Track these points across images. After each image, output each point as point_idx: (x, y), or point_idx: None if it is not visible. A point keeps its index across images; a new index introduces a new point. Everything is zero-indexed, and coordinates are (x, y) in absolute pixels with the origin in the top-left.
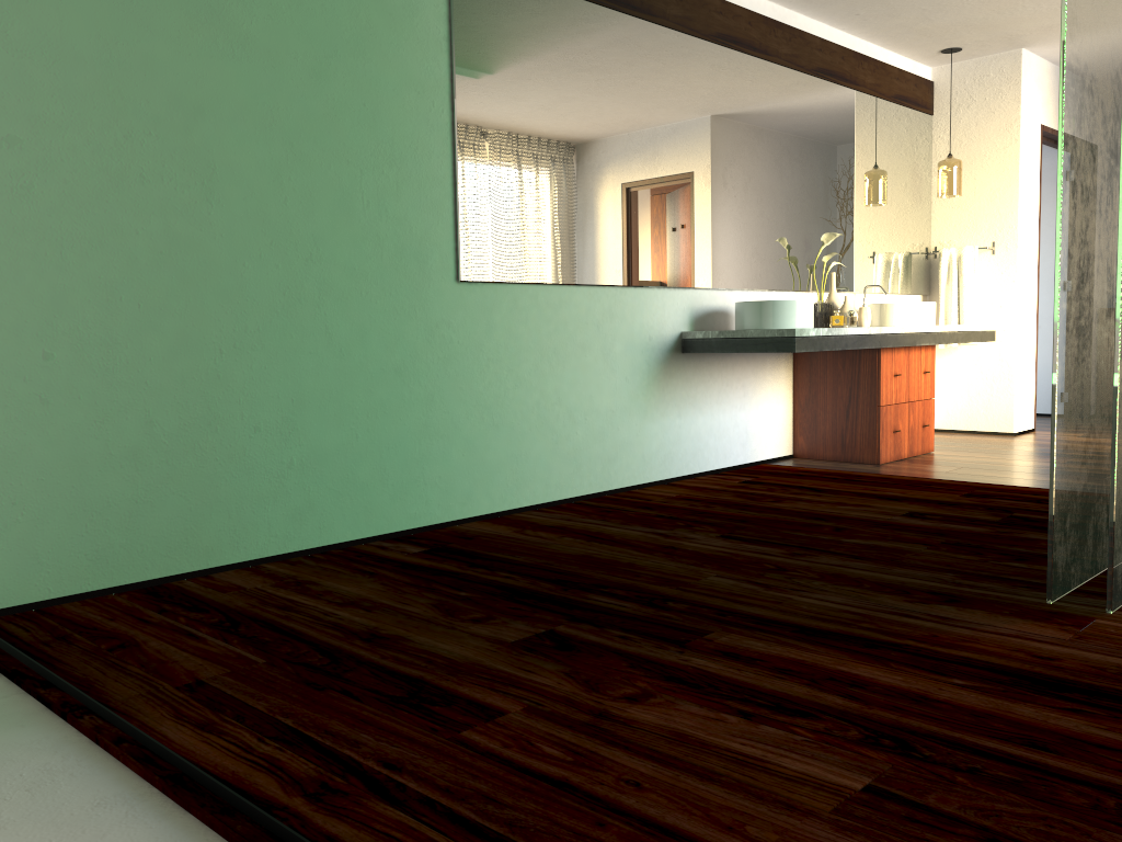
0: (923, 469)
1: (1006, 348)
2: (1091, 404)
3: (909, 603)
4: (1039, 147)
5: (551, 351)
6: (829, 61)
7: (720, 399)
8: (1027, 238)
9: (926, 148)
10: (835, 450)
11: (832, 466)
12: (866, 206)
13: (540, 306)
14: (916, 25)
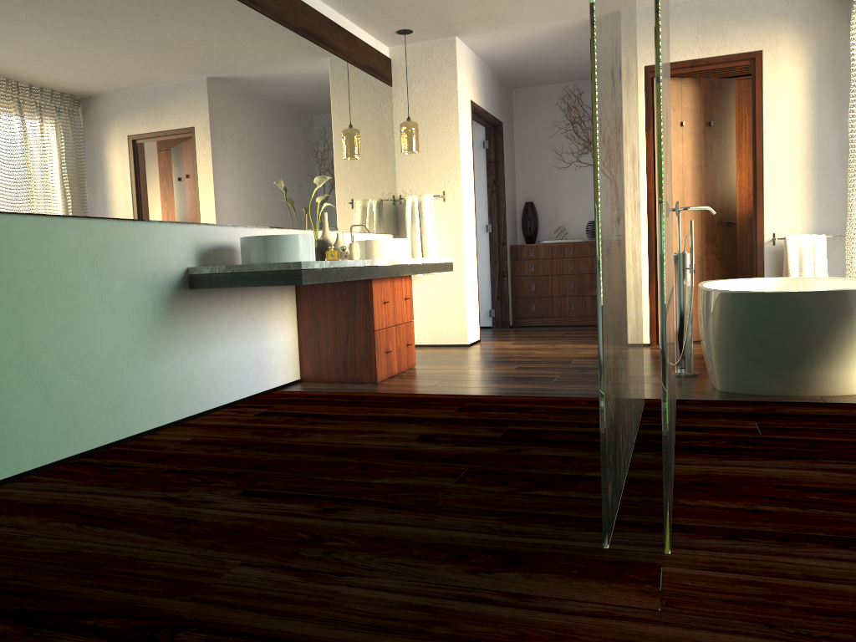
0: (414, 385)
1: (458, 276)
2: (614, 326)
3: (473, 575)
4: (470, 117)
5: (33, 292)
6: (311, 24)
7: (231, 333)
8: (467, 189)
9: (389, 113)
10: (338, 372)
11: (337, 388)
12: (347, 156)
13: (15, 239)
14: (380, 2)
